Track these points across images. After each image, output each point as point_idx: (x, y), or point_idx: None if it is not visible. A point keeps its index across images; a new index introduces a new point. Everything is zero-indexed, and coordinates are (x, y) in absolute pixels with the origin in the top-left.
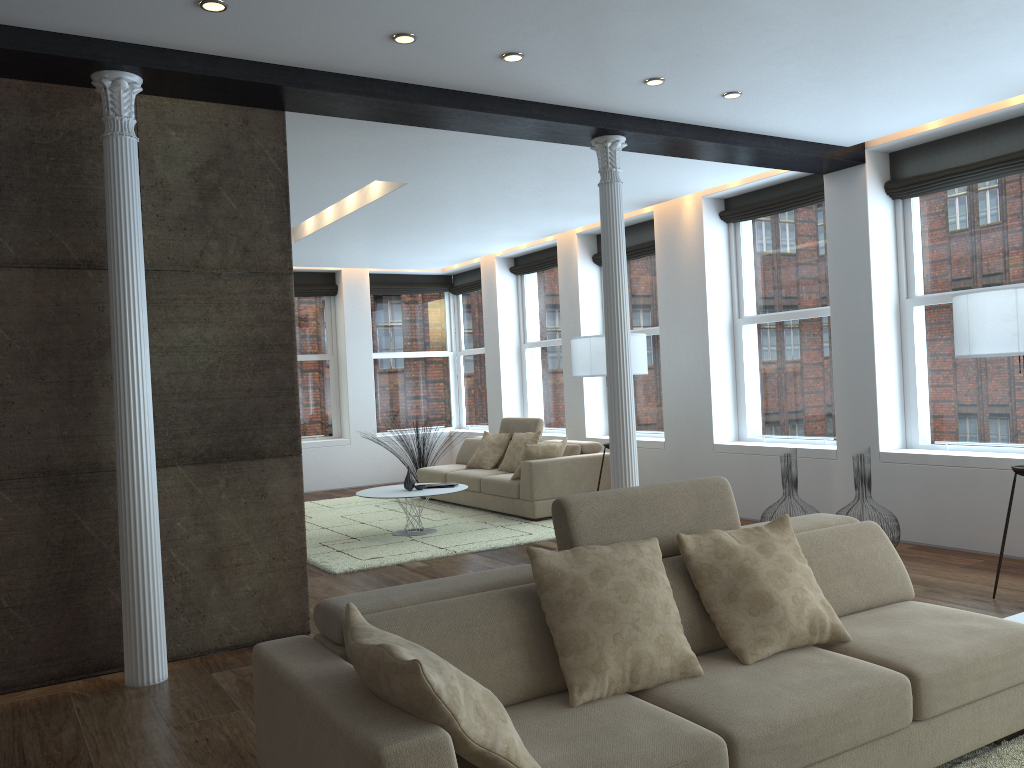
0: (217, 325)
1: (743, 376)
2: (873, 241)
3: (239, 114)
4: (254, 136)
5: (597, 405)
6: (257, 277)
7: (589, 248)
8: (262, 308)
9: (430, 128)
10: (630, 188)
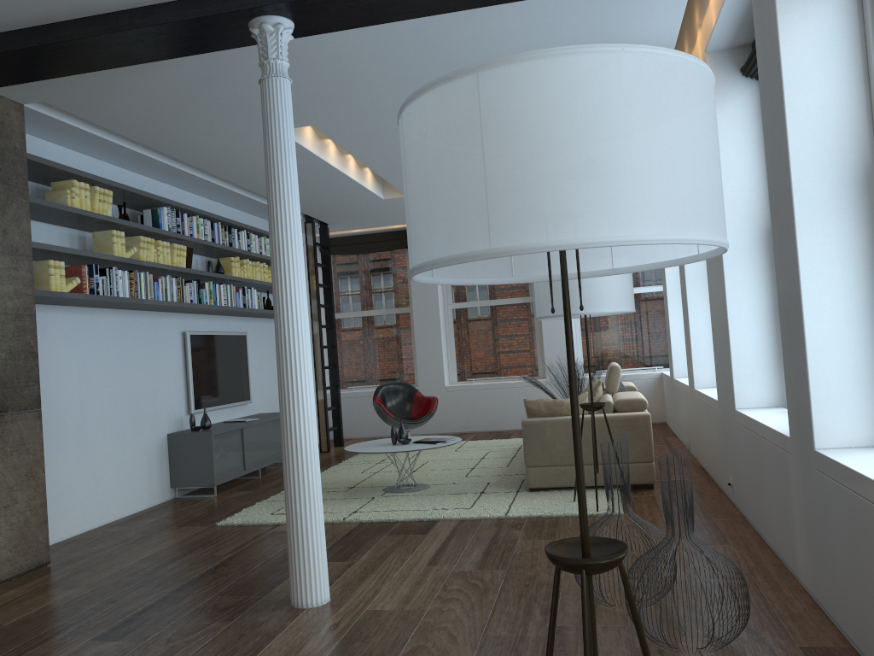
0: None
1: None
2: (791, 57)
3: None
4: None
5: (712, 348)
6: None
7: None
8: None
9: (145, 70)
10: None
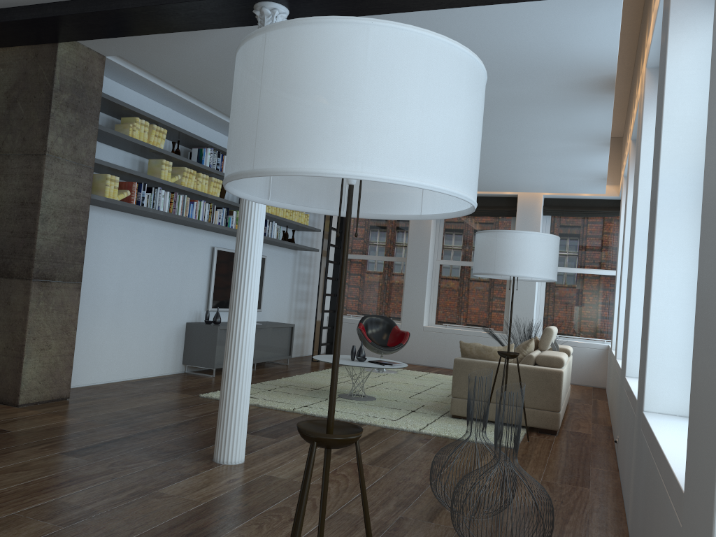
0: (3, 188)
1: None
2: (675, 70)
3: (34, 51)
4: (39, 64)
5: None
6: (27, 157)
7: None
8: (26, 178)
9: (188, 38)
10: (520, 69)
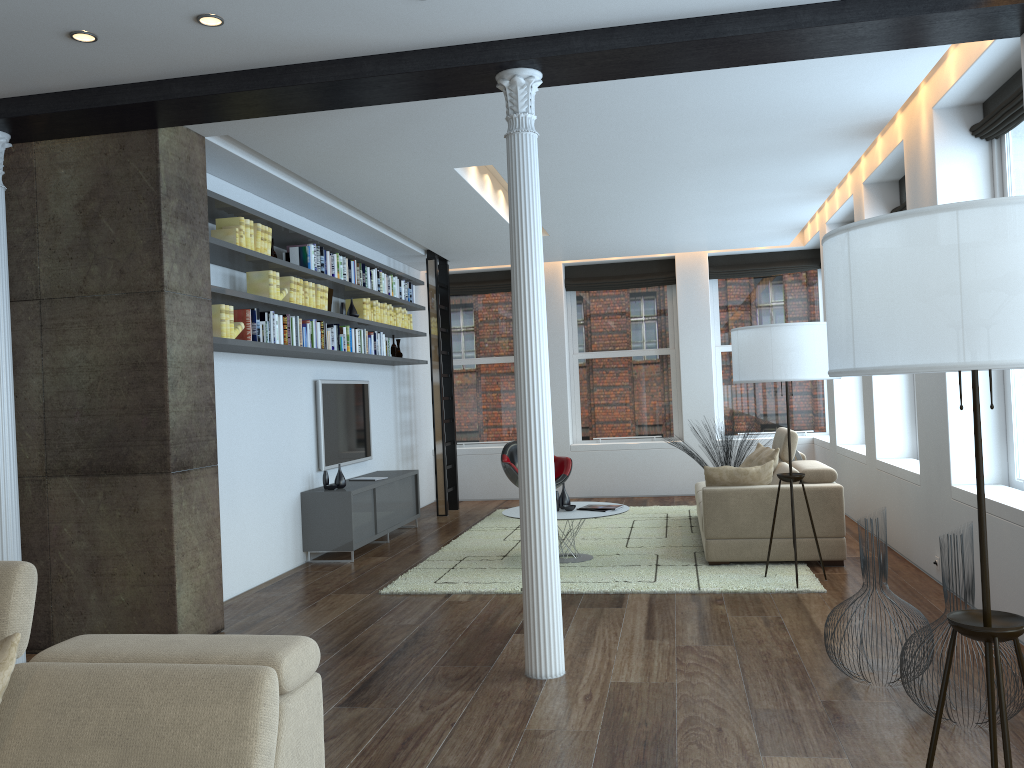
0: (97, 346)
1: (1009, 382)
2: None
3: (117, 141)
4: (130, 160)
5: (896, 416)
6: (131, 297)
7: (885, 201)
8: (136, 327)
9: (353, 109)
10: (779, 119)
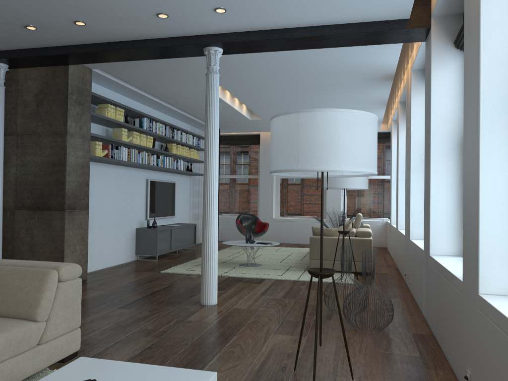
0: (39, 155)
1: None
2: (435, 88)
3: (52, 69)
4: (56, 77)
5: None
6: (54, 136)
7: None
8: (55, 148)
9: (151, 60)
10: (343, 71)
